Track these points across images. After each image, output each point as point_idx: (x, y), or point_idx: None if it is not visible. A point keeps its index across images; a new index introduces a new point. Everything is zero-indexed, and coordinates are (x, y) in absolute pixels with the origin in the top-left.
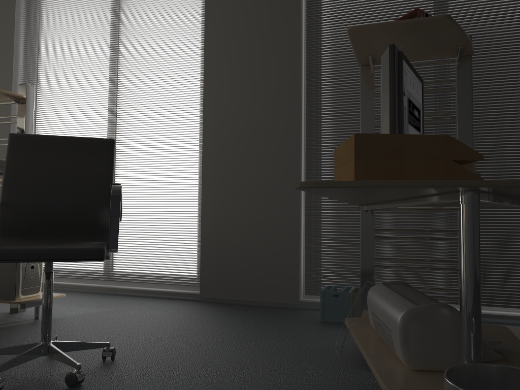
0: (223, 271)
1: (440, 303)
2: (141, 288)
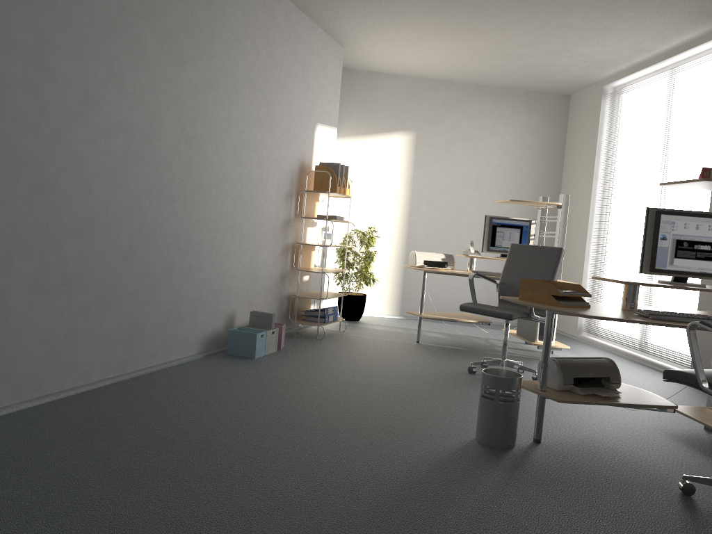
0: (707, 359)
1: (551, 358)
2: (655, 361)
